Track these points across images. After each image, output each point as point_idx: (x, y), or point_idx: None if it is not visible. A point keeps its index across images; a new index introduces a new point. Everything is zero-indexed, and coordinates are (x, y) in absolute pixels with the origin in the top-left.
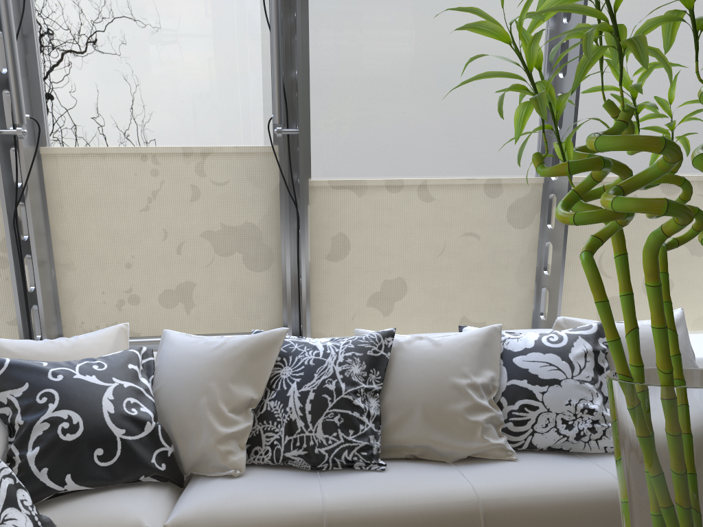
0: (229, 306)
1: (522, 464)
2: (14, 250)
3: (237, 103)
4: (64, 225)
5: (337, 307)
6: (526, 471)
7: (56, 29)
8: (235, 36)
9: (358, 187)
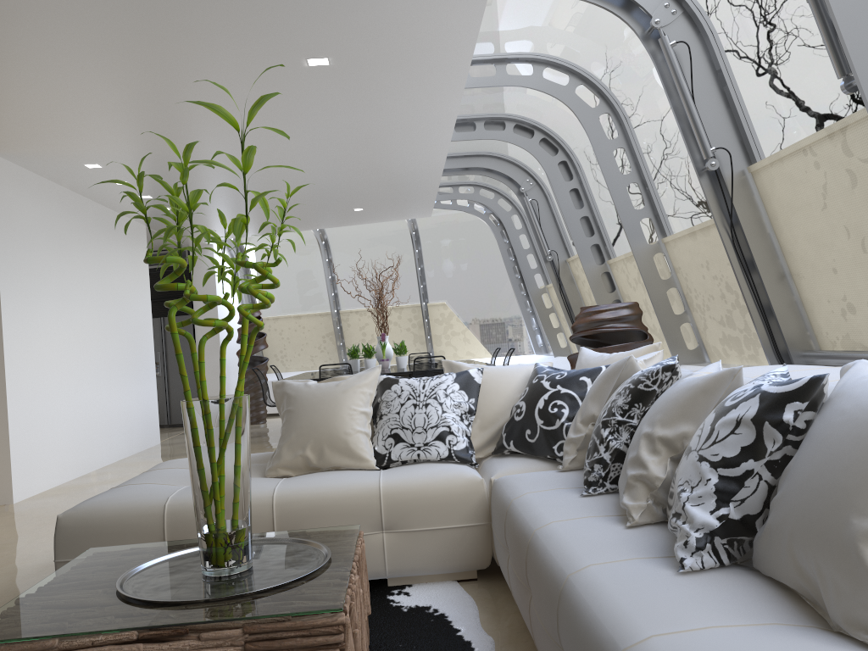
0: None
1: (615, 530)
2: (738, 268)
3: None
4: (783, 236)
5: None
6: (592, 533)
7: (730, 53)
8: None
9: None
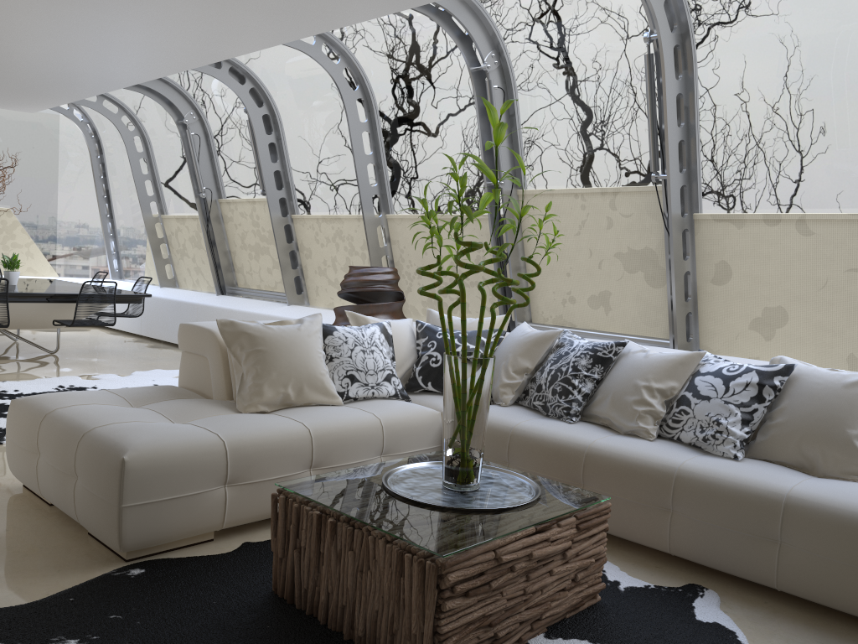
0: (635, 313)
1: (648, 442)
2: None
3: (641, 150)
4: (531, 243)
5: (721, 326)
6: (640, 445)
7: (528, 108)
8: (639, 97)
9: (736, 220)
